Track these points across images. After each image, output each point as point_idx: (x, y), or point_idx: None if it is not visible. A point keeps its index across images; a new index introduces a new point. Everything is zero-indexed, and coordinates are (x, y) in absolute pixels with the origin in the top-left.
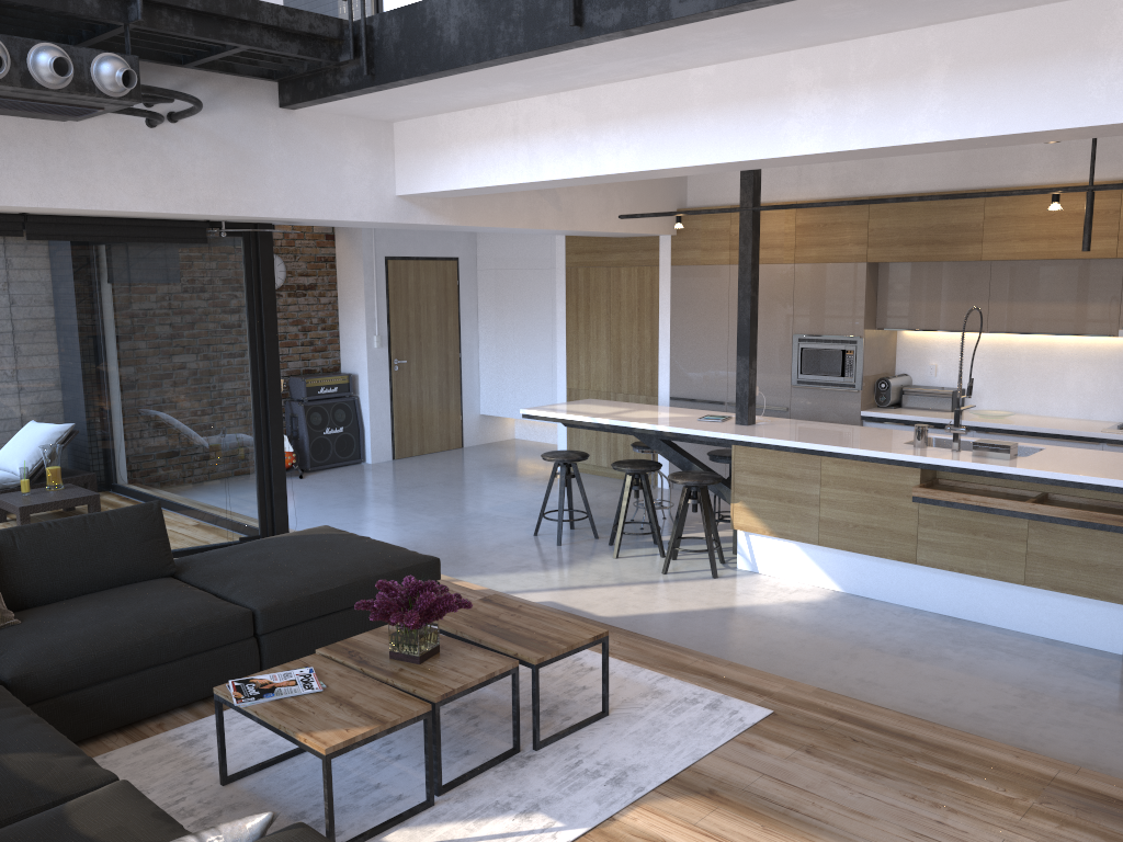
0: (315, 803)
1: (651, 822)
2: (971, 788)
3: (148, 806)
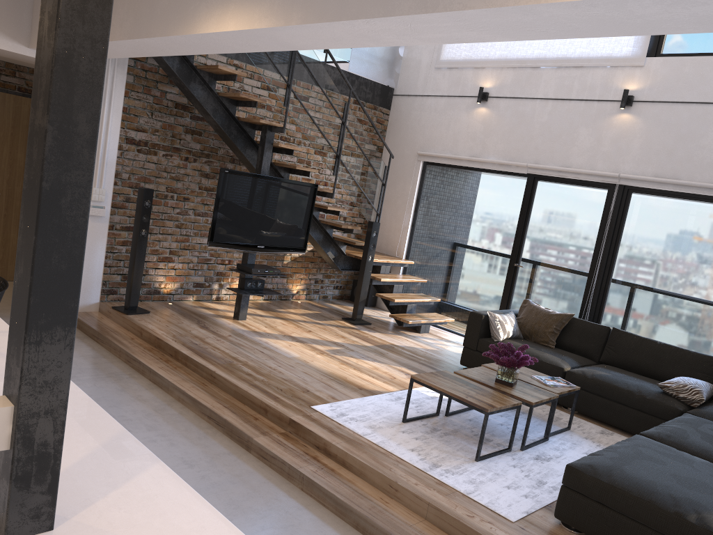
0: (521, 415)
1: (387, 386)
2: (253, 369)
3: (543, 359)
